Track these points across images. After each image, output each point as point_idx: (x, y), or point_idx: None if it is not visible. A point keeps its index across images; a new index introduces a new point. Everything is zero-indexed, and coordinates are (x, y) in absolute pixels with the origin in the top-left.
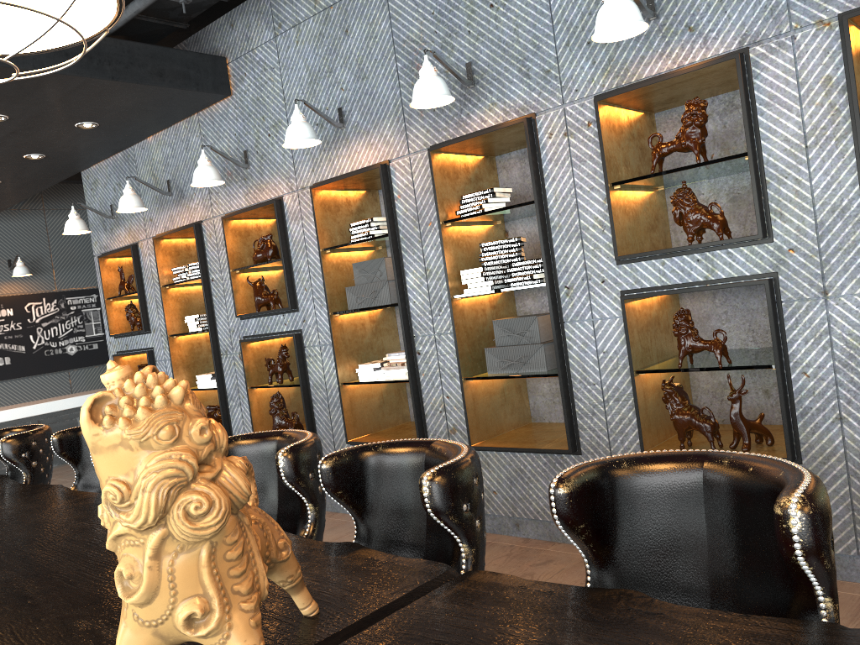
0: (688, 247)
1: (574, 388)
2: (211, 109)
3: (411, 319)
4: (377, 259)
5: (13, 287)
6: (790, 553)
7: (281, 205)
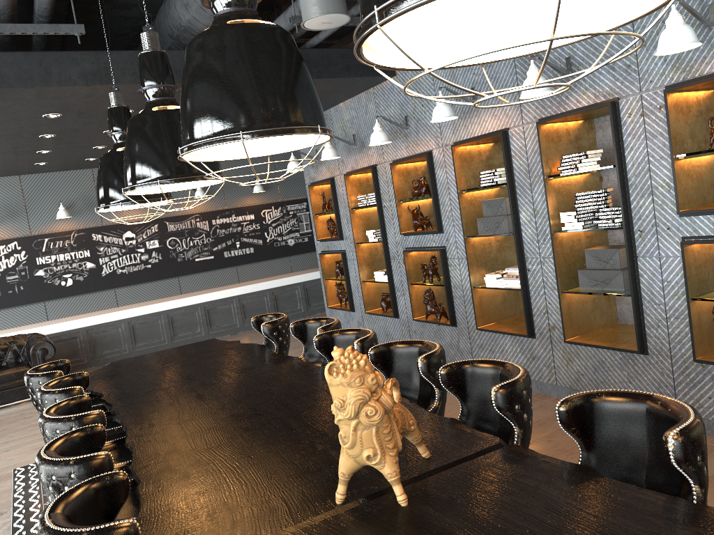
0: None
1: (643, 306)
2: (382, 85)
3: (523, 245)
4: (499, 198)
5: (253, 199)
6: (669, 460)
7: (431, 156)
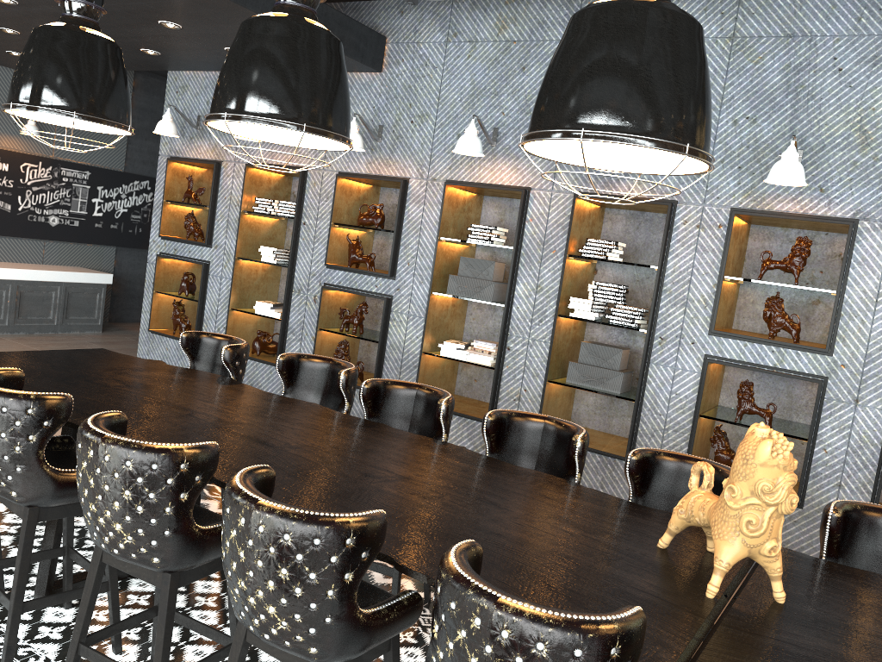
0: (771, 341)
1: (642, 413)
2: (352, 75)
3: (510, 320)
4: (487, 260)
5: (13, 143)
6: None
7: (406, 185)
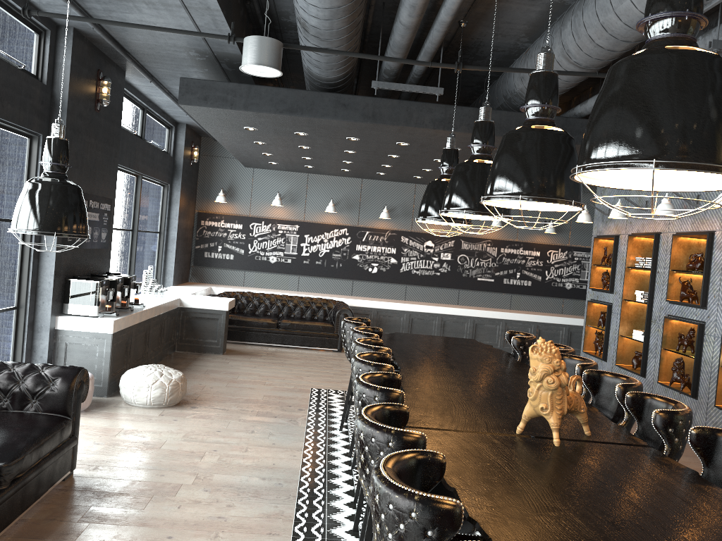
0: None
1: None
2: None
3: None
4: None
5: (543, 238)
6: None
7: (712, 236)
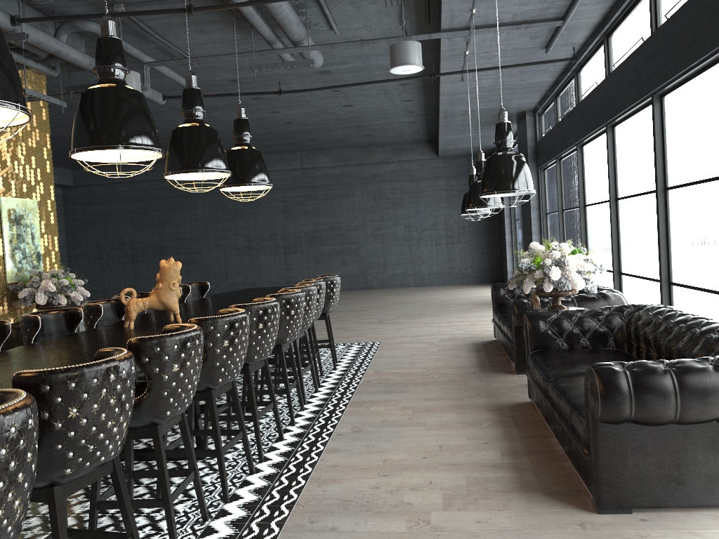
0: None
1: None
2: None
3: None
4: None
5: None
6: None
7: None
